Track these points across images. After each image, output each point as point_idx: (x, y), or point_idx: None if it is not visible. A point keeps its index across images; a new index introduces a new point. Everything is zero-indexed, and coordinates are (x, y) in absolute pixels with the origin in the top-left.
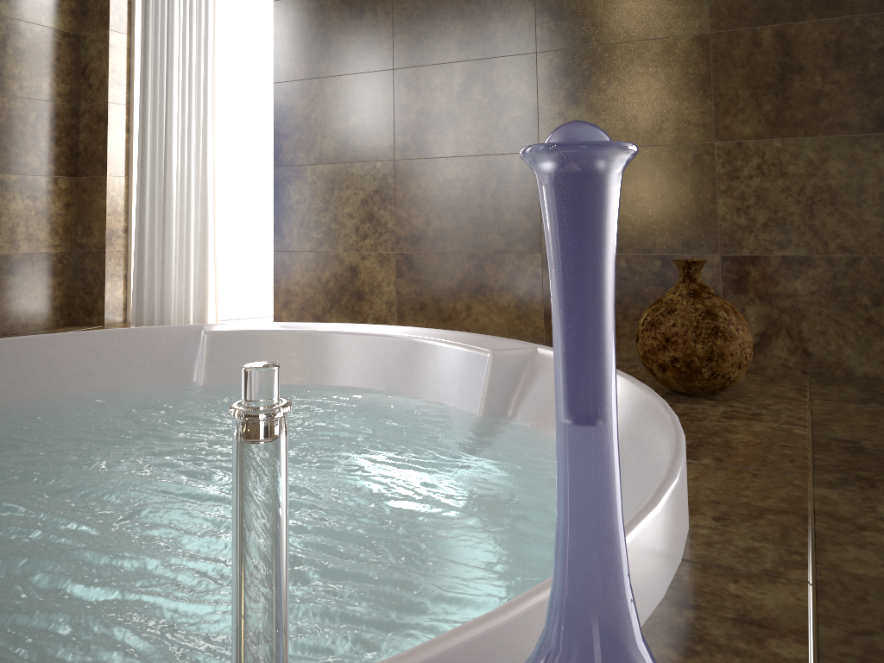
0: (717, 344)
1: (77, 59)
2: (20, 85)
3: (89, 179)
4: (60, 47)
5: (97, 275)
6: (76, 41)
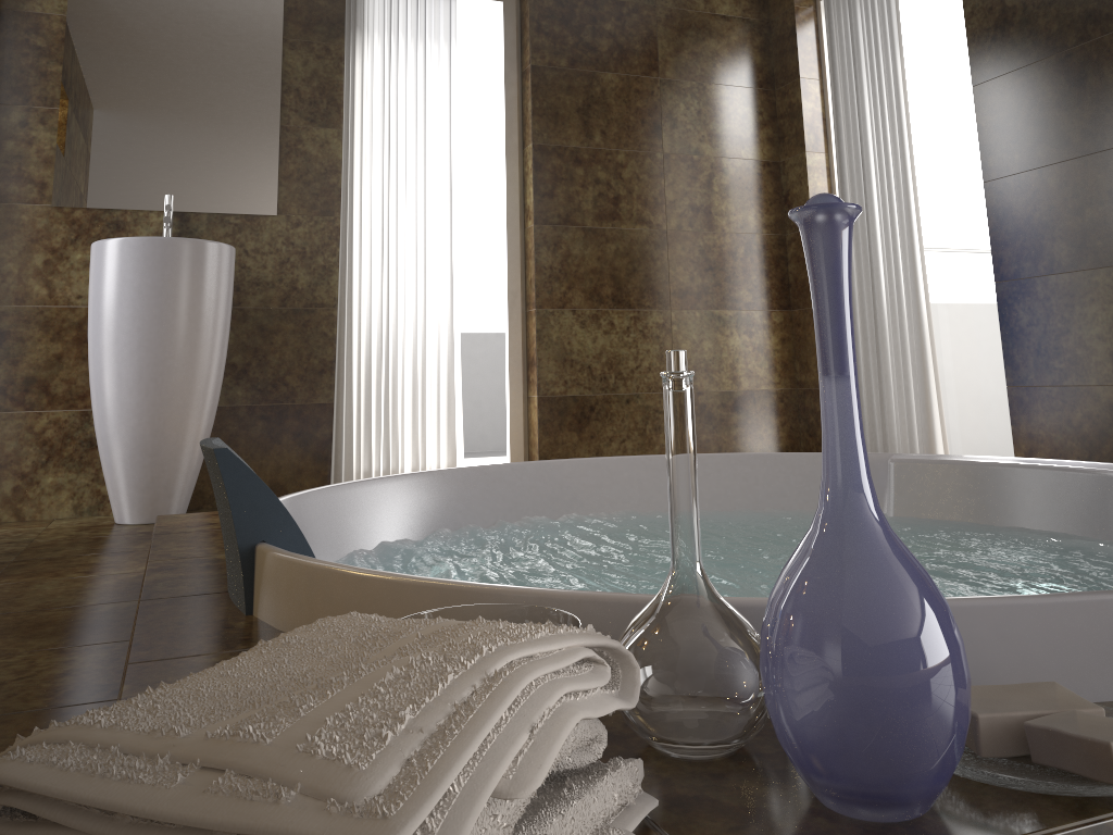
0: None
1: (778, 187)
2: (727, 221)
3: (801, 312)
4: (761, 178)
5: (818, 416)
6: (775, 168)
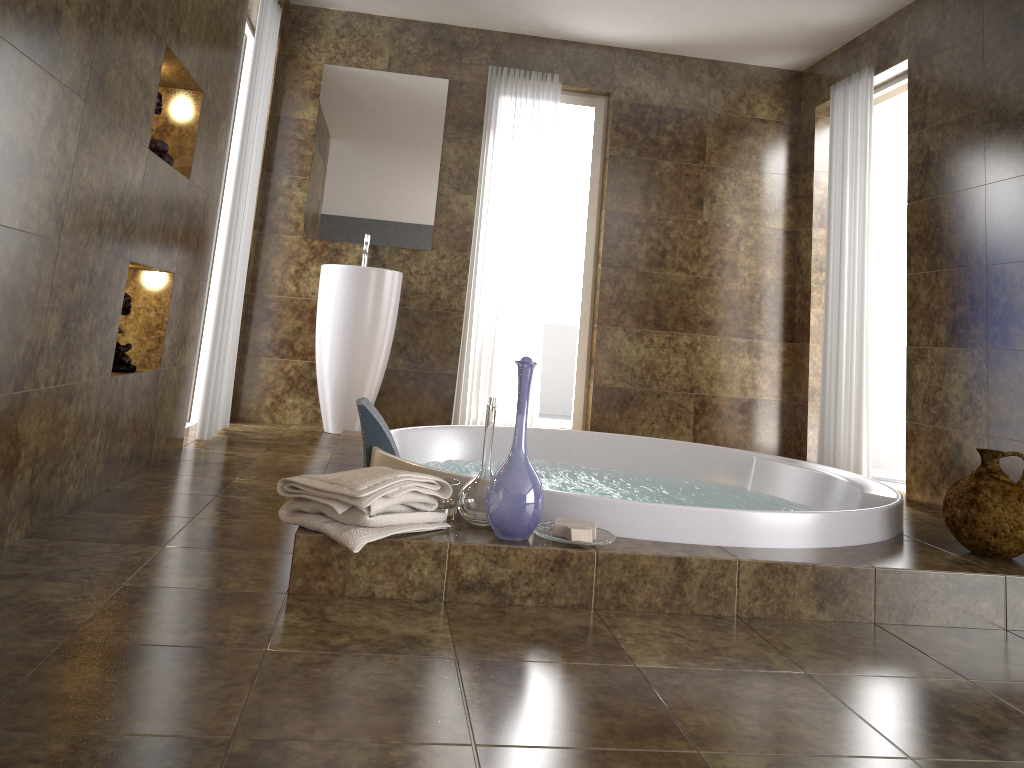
0: (971, 512)
1: (793, 250)
2: (748, 273)
3: (799, 346)
4: (780, 242)
5: (802, 424)
6: (793, 236)
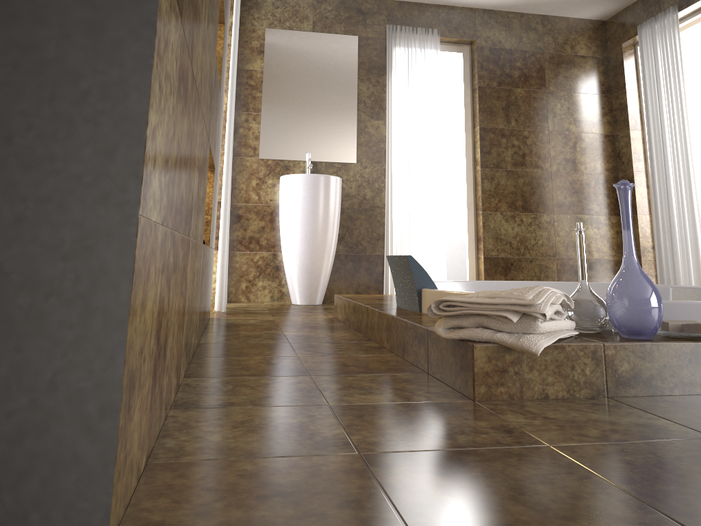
0: None
1: (614, 149)
2: (584, 167)
3: None
4: (604, 143)
5: None
6: (612, 138)
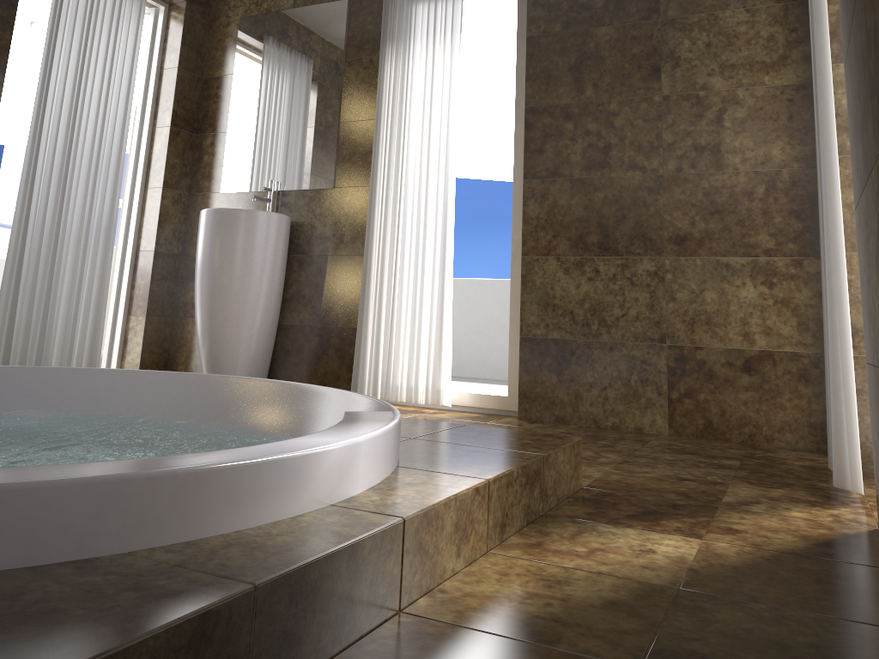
0: None
1: None
2: (742, 158)
3: None
4: (793, 104)
5: None
6: None
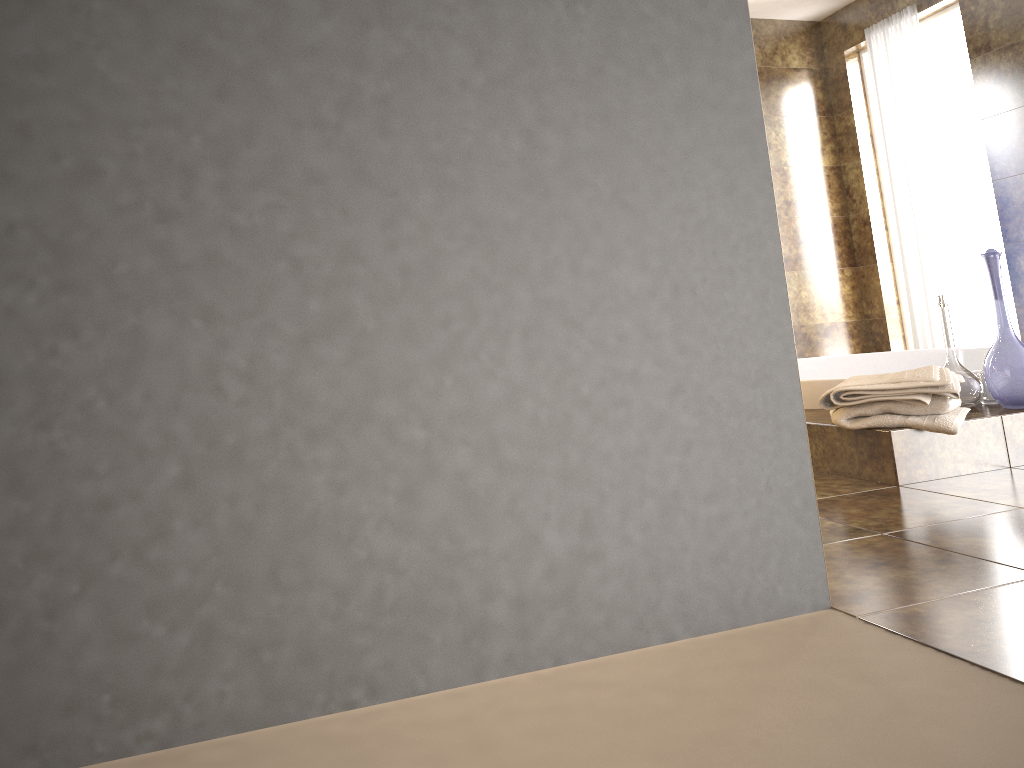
0: None
1: (841, 184)
2: (809, 209)
3: (864, 268)
4: (829, 178)
5: (882, 336)
6: (838, 170)
